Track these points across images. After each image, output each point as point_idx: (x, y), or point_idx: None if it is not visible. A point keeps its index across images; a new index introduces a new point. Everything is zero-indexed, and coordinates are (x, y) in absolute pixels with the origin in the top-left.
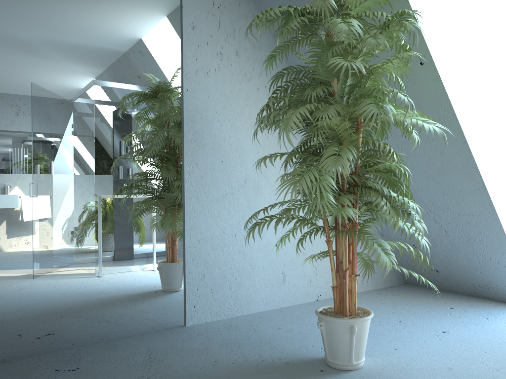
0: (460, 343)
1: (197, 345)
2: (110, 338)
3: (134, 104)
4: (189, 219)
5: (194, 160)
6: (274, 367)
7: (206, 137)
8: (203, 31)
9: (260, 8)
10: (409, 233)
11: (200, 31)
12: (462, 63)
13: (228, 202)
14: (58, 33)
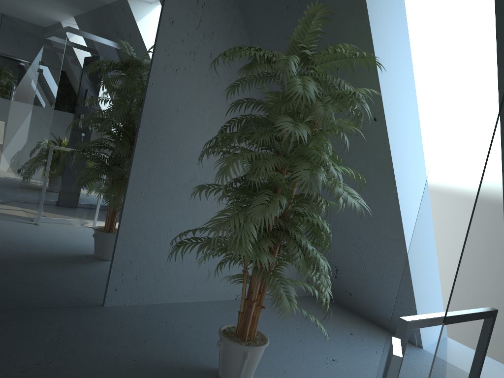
0: (342, 375)
1: (108, 331)
2: (27, 307)
3: (94, 89)
4: (128, 209)
5: (145, 153)
6: (170, 372)
7: (162, 133)
8: (181, 27)
9: (244, 15)
10: (334, 255)
11: (178, 27)
12: (413, 126)
13: (169, 198)
14: (29, 4)
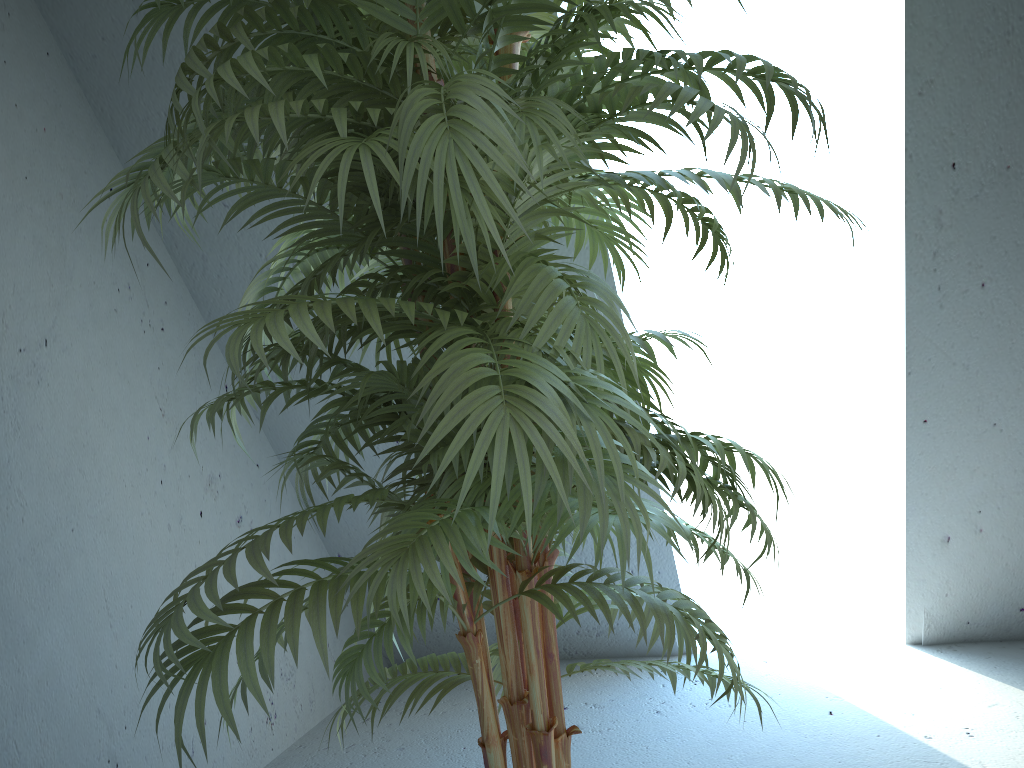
0: None
1: None
2: None
3: None
4: None
5: None
6: None
7: None
8: None
9: None
10: None
11: None
12: None
13: None
14: None
